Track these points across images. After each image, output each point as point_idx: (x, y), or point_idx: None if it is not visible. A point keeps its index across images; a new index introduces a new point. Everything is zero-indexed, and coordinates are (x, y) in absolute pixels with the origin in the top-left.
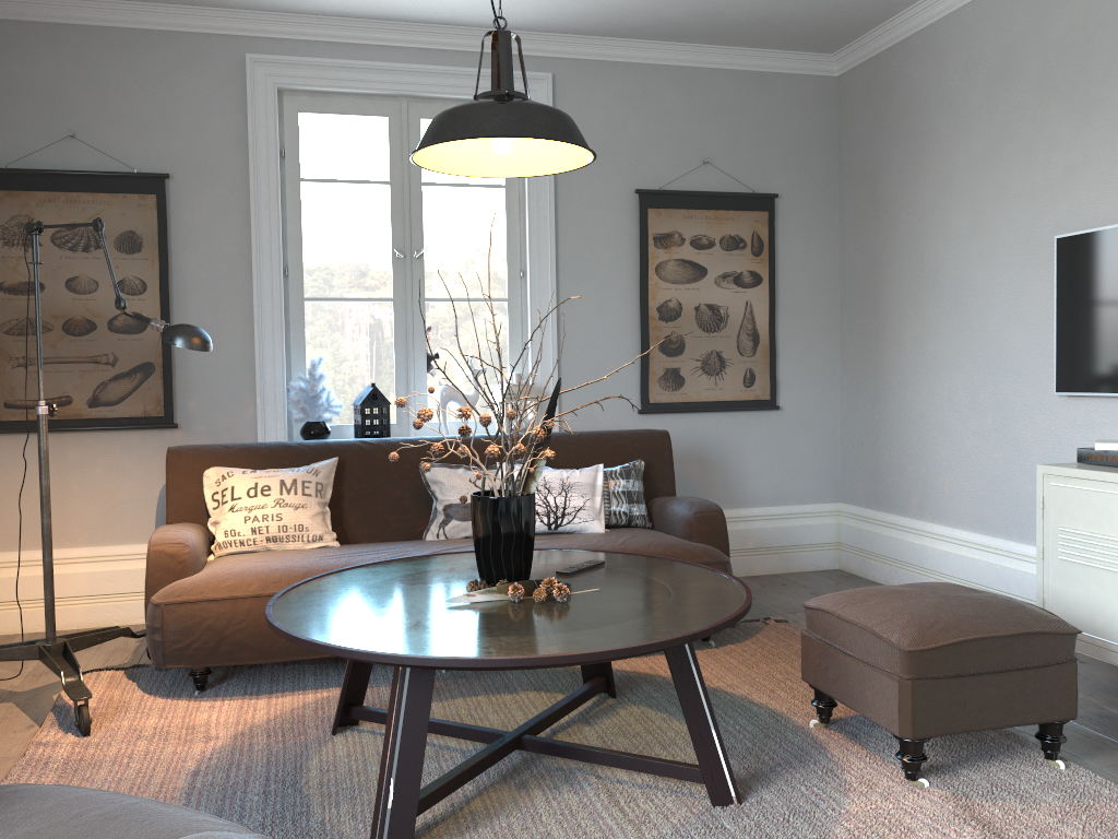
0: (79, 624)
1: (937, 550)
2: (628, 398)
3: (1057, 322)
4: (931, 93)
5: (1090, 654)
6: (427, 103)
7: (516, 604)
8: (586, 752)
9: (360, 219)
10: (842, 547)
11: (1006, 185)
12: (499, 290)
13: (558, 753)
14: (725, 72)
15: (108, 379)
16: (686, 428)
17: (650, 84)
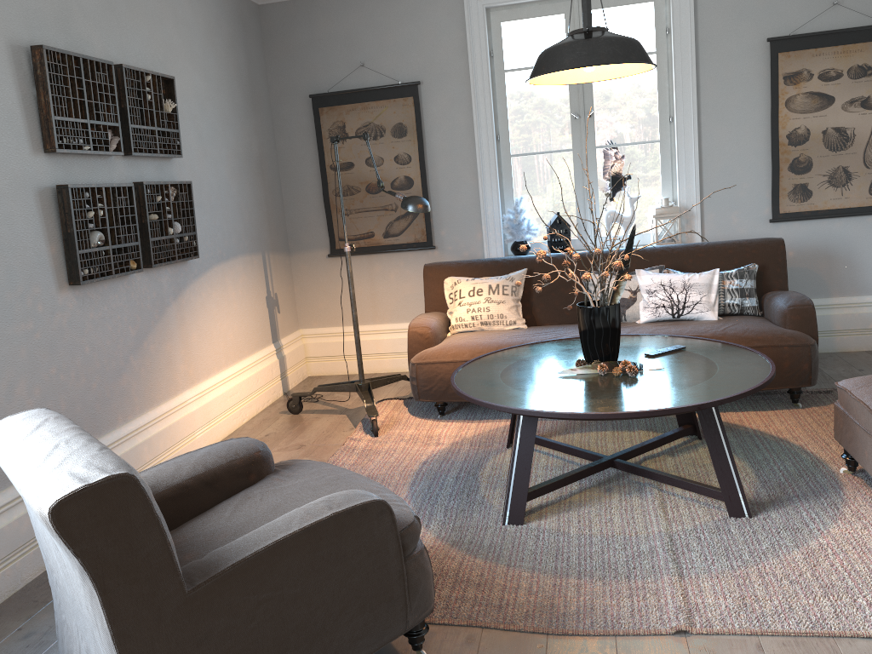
0: (387, 369)
1: None
2: (761, 210)
3: None
4: None
5: None
6: None
7: (601, 377)
8: (652, 473)
9: (547, 93)
10: None
11: None
12: (652, 134)
13: (635, 472)
14: None
15: (393, 220)
16: (813, 232)
17: None
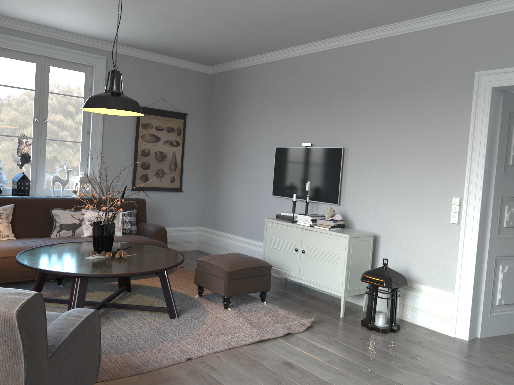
0: None
1: (233, 243)
2: (127, 184)
3: (274, 173)
4: (242, 90)
5: (275, 274)
6: (53, 60)
7: (110, 259)
8: (129, 306)
9: (20, 103)
10: (200, 242)
11: (262, 127)
12: (78, 138)
13: (118, 307)
14: (172, 66)
15: None
16: (148, 197)
17: (144, 66)
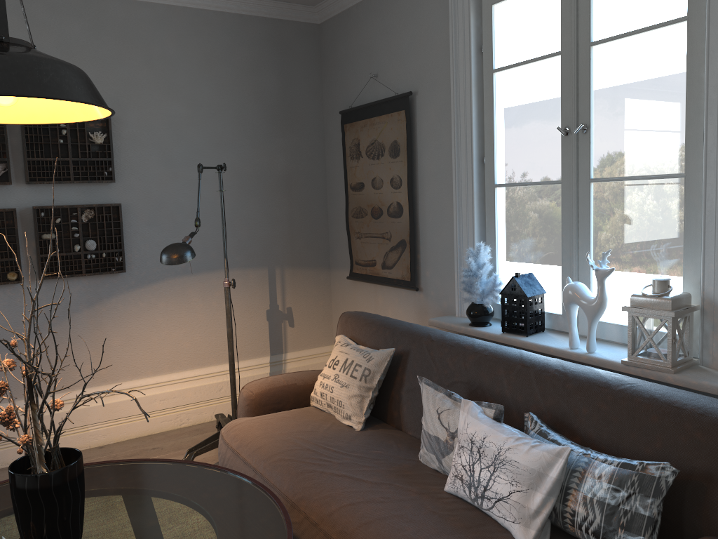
0: None
1: None
2: None
3: None
4: None
5: None
6: None
7: None
8: None
9: (536, 99)
10: None
11: None
12: (674, 162)
13: None
14: None
15: (388, 250)
16: None
17: None
